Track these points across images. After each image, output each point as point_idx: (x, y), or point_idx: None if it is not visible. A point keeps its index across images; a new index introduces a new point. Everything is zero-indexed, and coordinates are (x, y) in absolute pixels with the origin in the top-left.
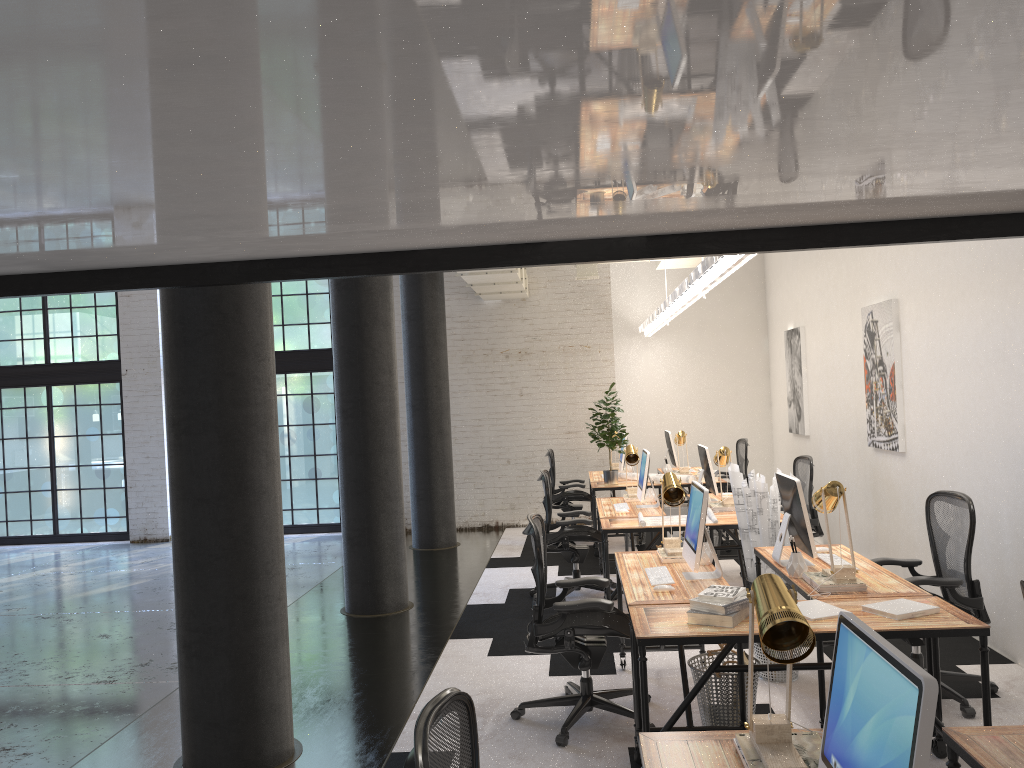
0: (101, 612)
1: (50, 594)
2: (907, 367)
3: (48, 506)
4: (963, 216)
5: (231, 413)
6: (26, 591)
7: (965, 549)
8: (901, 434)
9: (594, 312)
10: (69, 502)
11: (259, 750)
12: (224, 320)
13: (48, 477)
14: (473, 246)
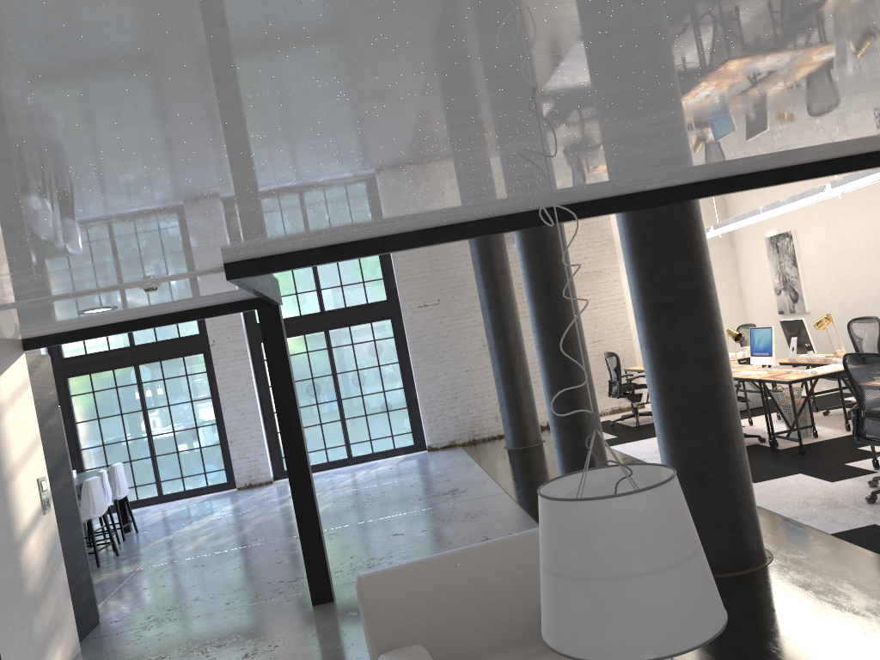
0: (348, 525)
1: (264, 526)
2: None
3: (150, 471)
4: None
5: (709, 293)
6: (234, 529)
7: None
8: None
9: (600, 243)
10: (169, 465)
11: (760, 544)
12: (695, 224)
13: (146, 446)
14: None
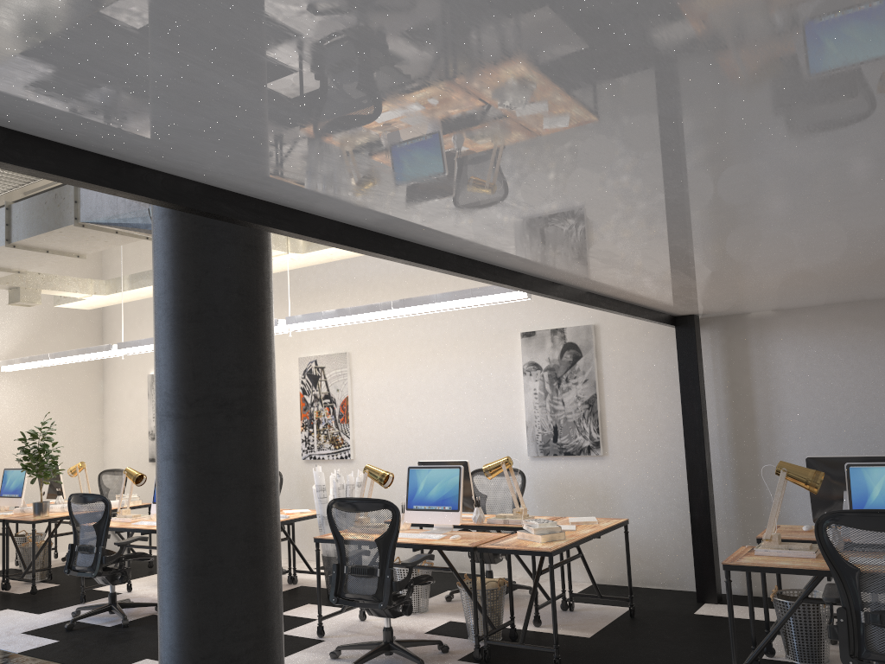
0: None
1: None
2: (360, 399)
3: None
4: (646, 308)
5: (274, 394)
6: None
7: (517, 498)
8: (352, 446)
9: None
10: None
11: None
12: (270, 299)
13: None
14: (543, 279)
